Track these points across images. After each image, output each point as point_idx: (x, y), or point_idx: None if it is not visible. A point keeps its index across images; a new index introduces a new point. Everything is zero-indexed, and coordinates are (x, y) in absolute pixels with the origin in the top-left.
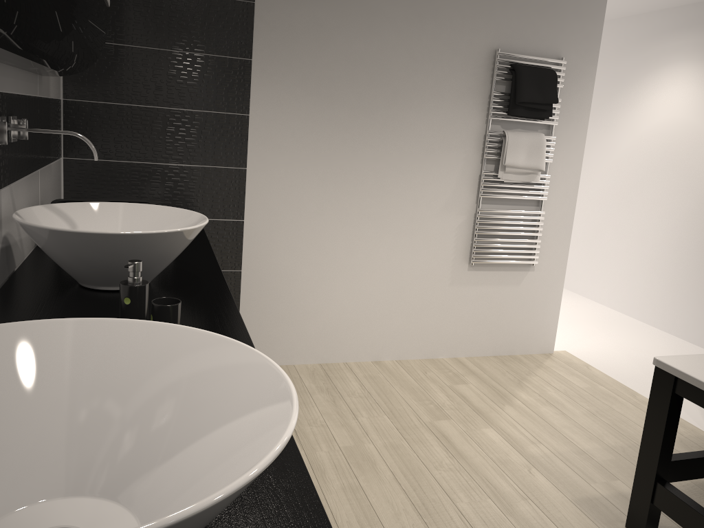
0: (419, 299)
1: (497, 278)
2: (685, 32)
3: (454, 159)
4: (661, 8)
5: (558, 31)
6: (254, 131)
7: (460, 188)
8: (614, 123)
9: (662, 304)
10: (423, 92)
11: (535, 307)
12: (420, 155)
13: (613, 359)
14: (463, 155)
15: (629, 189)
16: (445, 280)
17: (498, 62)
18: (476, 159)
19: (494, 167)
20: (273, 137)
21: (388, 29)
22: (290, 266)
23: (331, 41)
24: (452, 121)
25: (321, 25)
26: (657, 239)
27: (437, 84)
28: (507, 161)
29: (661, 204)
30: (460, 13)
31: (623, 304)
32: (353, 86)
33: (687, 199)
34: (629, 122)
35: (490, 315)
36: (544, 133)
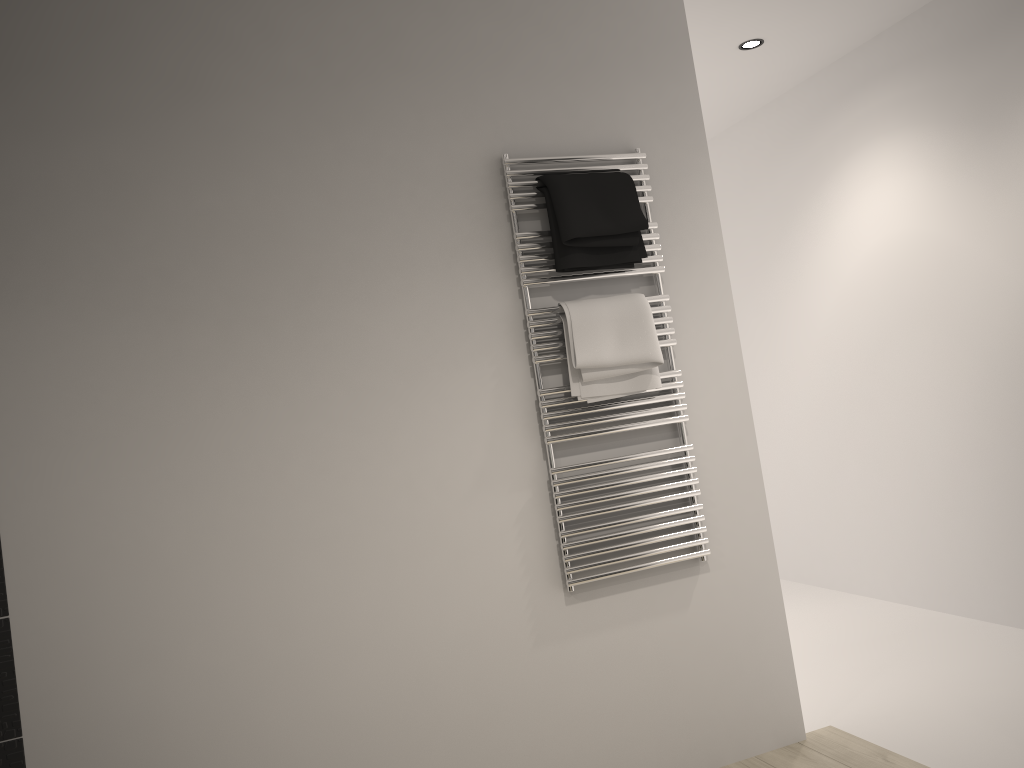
0: (473, 695)
1: (635, 605)
2: (859, 95)
3: (474, 381)
4: (809, 73)
5: (614, 105)
6: (1, 414)
7: (503, 434)
8: (800, 275)
9: (994, 575)
10: (371, 263)
11: (736, 648)
12: (397, 386)
13: (935, 720)
14: (491, 369)
15: (861, 377)
16: (521, 639)
17: (513, 179)
18: (519, 370)
19: (563, 378)
20: (50, 418)
21: (267, 158)
22: (146, 695)
23: (146, 201)
24: (449, 306)
25: (118, 173)
26: (940, 453)
27: (398, 241)
28: (581, 360)
29: (923, 388)
30: (410, 105)
31: (922, 590)
32: (214, 278)
33: (965, 365)
34: (822, 266)
35: (644, 691)
36: (645, 292)
